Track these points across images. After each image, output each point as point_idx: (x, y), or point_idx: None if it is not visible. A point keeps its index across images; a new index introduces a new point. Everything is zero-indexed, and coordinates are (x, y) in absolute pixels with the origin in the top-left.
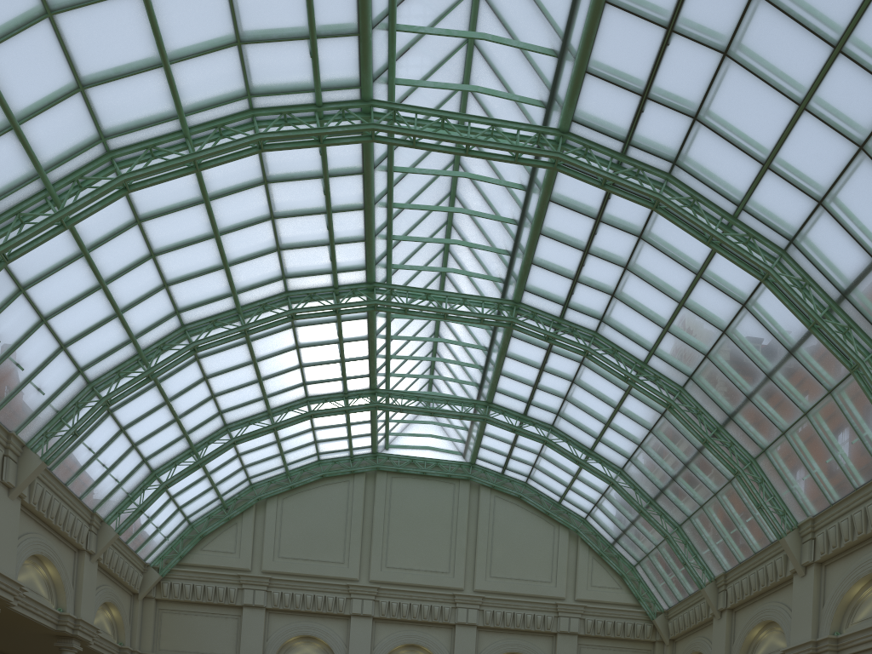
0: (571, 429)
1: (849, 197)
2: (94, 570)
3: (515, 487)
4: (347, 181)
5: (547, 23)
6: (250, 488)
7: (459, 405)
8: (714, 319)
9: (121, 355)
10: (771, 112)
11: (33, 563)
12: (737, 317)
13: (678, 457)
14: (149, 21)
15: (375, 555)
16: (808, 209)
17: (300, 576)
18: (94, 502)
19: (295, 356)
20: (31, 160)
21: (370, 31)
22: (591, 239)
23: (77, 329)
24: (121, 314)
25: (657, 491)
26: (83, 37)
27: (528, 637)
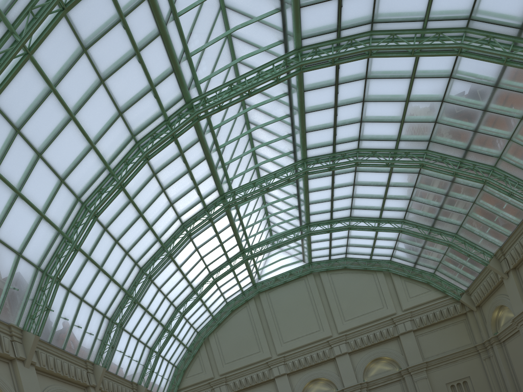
0: (363, 212)
1: None
2: None
3: (340, 263)
4: (193, 149)
5: None
6: (198, 334)
7: (291, 234)
8: (433, 97)
9: (119, 298)
10: None
11: None
12: (448, 87)
13: (439, 193)
14: (80, 130)
15: (275, 339)
16: None
17: (240, 369)
18: (131, 377)
19: (197, 254)
20: (54, 227)
21: (179, 66)
22: (336, 98)
23: (96, 296)
24: (112, 278)
25: (433, 220)
26: (56, 157)
27: (381, 345)
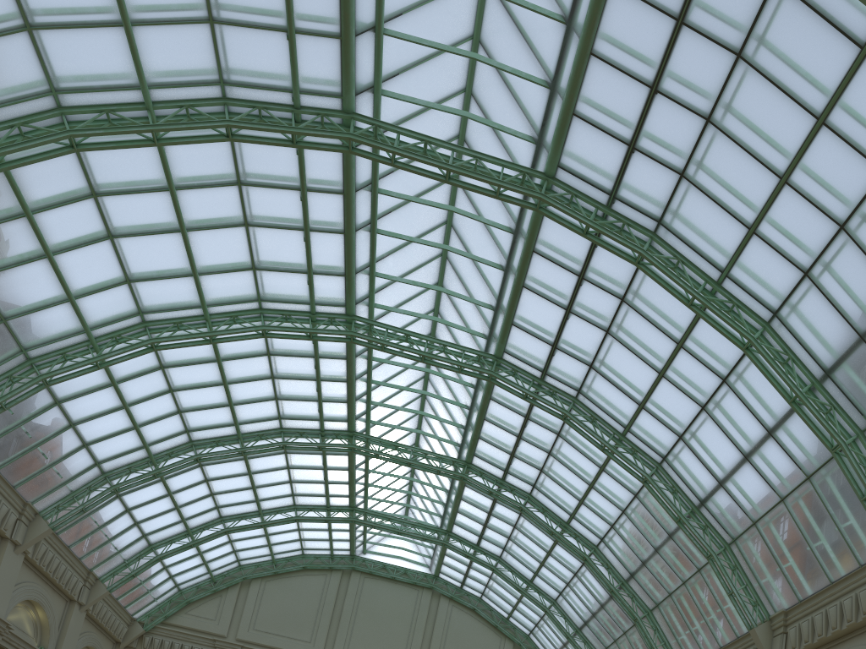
0: (515, 562)
1: (698, 438)
2: (81, 618)
3: (471, 600)
4: (333, 362)
5: (487, 288)
6: (239, 568)
7: (423, 529)
8: (615, 501)
9: (134, 456)
10: (641, 373)
11: (25, 606)
12: (631, 503)
13: (596, 599)
14: (185, 250)
15: (339, 639)
16: (673, 439)
17: (269, 648)
18: (93, 563)
19: (286, 474)
20: (81, 321)
21: (353, 275)
22: (522, 429)
23: (99, 434)
24: (138, 428)
25: (582, 623)
26: (134, 253)
27: None
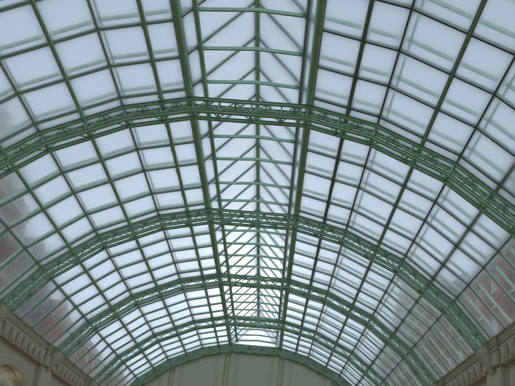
0: (325, 332)
1: (424, 239)
2: None
3: (303, 359)
4: (203, 236)
5: (284, 177)
6: (167, 361)
7: (268, 322)
8: (379, 286)
9: (102, 308)
10: (382, 208)
11: None
12: (389, 285)
13: (377, 346)
14: (113, 191)
15: None
16: (408, 243)
17: None
18: (88, 370)
19: (186, 303)
20: (64, 241)
21: (206, 186)
22: (317, 254)
23: (82, 300)
24: (102, 293)
25: (370, 362)
26: (87, 199)
27: None
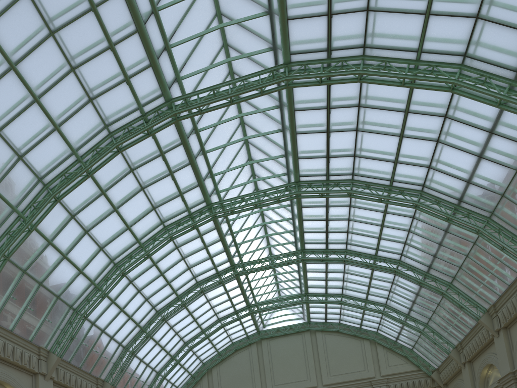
0: (352, 293)
1: (442, 161)
2: None
3: (334, 326)
4: (210, 234)
5: (277, 146)
6: (203, 365)
7: (292, 299)
8: (401, 227)
9: (134, 332)
10: (387, 143)
11: None
12: (412, 223)
13: (411, 292)
14: (120, 218)
15: (268, 381)
16: (424, 171)
17: None
18: None
19: (208, 304)
20: (89, 280)
21: (203, 183)
22: (327, 215)
23: (115, 329)
24: (131, 317)
25: (408, 310)
26: (99, 233)
27: None
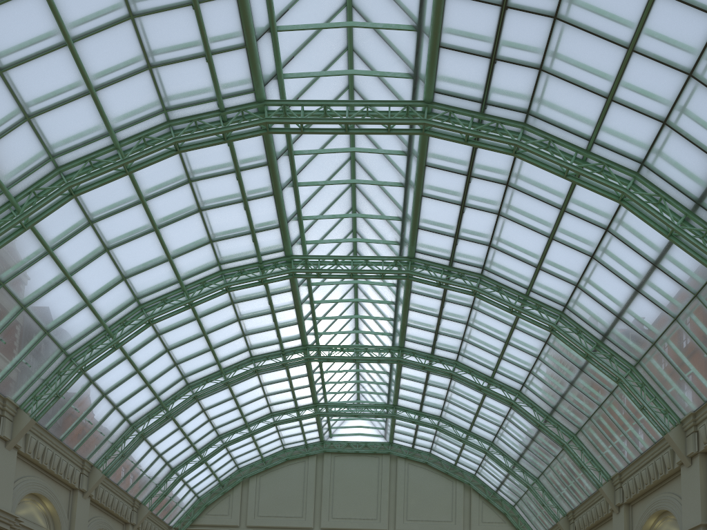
0: (453, 418)
1: (592, 283)
2: None
3: (423, 456)
4: (282, 296)
5: (393, 204)
6: (238, 471)
7: (374, 408)
8: (530, 351)
9: (150, 406)
10: (533, 241)
11: None
12: (543, 349)
13: (526, 434)
14: (160, 243)
15: (324, 510)
16: (570, 289)
17: (272, 528)
18: (135, 492)
19: (261, 390)
20: (97, 318)
21: (286, 225)
22: (441, 310)
23: (123, 396)
24: (149, 385)
25: (518, 456)
26: (125, 256)
27: None
